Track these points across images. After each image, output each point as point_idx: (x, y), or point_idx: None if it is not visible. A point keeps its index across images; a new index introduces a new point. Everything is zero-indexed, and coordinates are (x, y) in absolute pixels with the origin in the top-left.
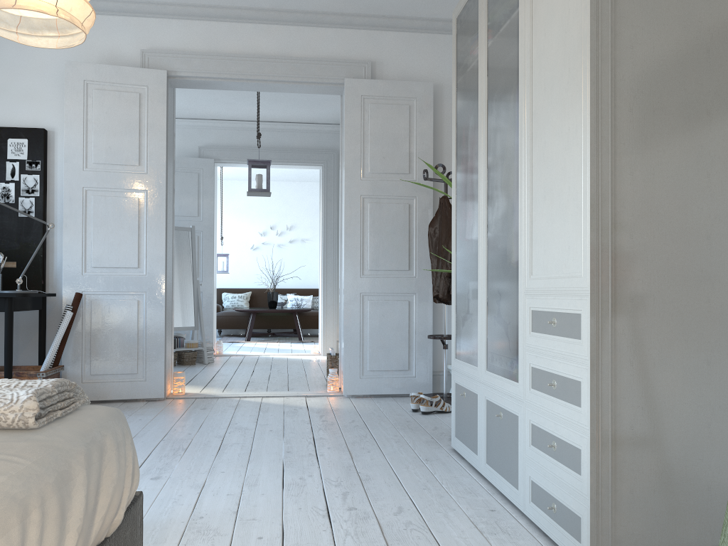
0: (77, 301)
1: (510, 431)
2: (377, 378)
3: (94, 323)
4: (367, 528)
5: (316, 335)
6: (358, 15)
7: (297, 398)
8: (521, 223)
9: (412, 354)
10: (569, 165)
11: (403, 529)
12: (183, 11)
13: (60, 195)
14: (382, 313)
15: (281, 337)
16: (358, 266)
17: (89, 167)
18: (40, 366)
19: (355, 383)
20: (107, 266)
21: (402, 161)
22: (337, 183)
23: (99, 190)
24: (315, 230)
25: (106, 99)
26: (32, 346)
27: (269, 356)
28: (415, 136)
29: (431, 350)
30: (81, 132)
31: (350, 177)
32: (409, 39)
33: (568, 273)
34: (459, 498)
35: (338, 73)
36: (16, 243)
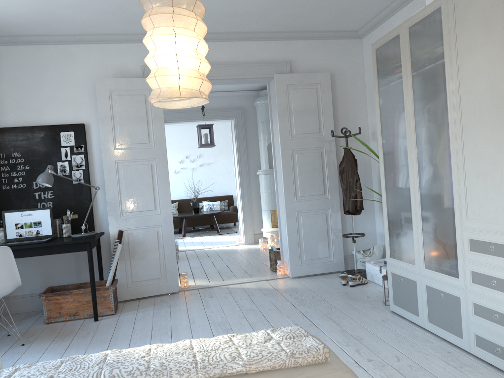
0: (120, 236)
1: (452, 305)
2: (310, 264)
3: (131, 249)
4: (390, 372)
5: (224, 227)
6: (280, 32)
7: (262, 282)
8: (455, 187)
9: (330, 247)
10: (501, 162)
11: (410, 370)
12: None
13: (97, 166)
14: (310, 223)
15: (202, 231)
16: (293, 194)
17: (117, 147)
18: (103, 281)
19: (297, 269)
20: (136, 210)
21: (314, 125)
22: (244, 130)
23: (125, 162)
24: (216, 156)
25: (124, 101)
26: None
27: (210, 249)
28: (321, 108)
29: (342, 243)
30: (110, 124)
31: (283, 138)
32: (311, 44)
33: (503, 222)
34: (424, 346)
35: (269, 71)
36: (73, 201)
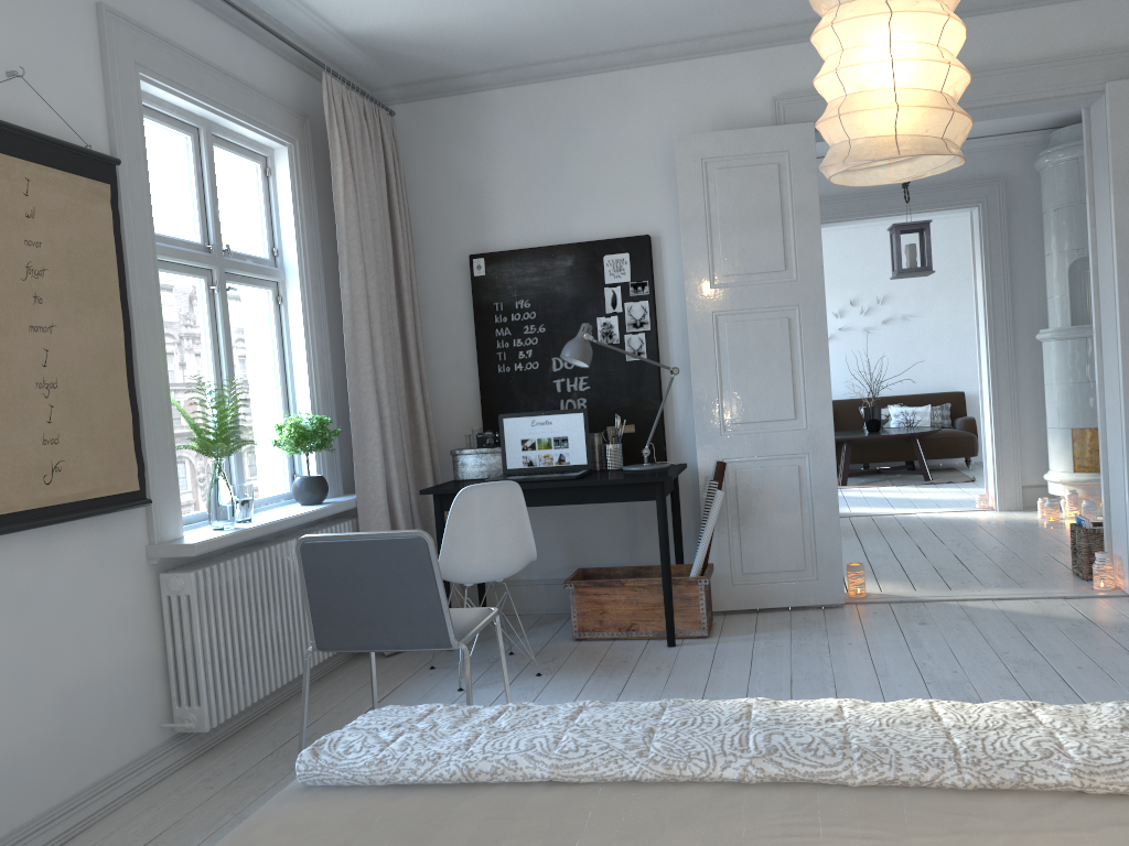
0: (720, 474)
1: None
2: None
3: (741, 502)
4: None
5: (940, 467)
6: None
7: (1052, 602)
8: None
9: None
10: None
11: None
12: None
13: (674, 325)
14: None
15: (886, 475)
16: None
17: (717, 282)
18: (682, 565)
19: None
20: (753, 420)
21: None
22: (1007, 232)
23: (733, 314)
24: (923, 299)
25: (732, 180)
26: (655, 535)
27: (910, 515)
28: None
29: None
30: (703, 234)
31: (1126, 245)
32: None
33: None
34: None
35: (1092, 75)
36: (626, 398)
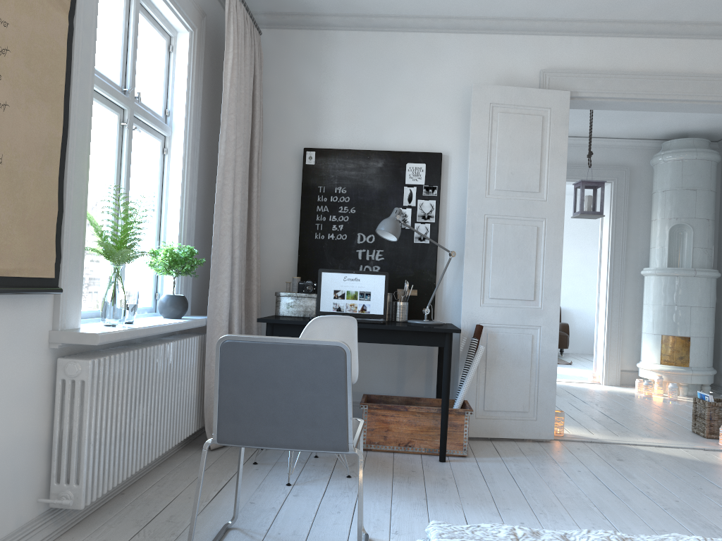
0: (479, 334)
1: None
2: None
3: (489, 357)
4: None
5: None
6: None
7: (698, 451)
8: None
9: None
10: None
11: None
12: (589, 28)
13: (451, 222)
14: None
15: None
16: None
17: (490, 193)
18: None
19: None
20: (504, 297)
21: None
22: (628, 202)
23: (499, 218)
24: None
25: (510, 122)
26: (418, 375)
27: None
28: None
29: None
30: (485, 157)
31: None
32: None
33: None
34: None
35: None
36: (410, 270)
